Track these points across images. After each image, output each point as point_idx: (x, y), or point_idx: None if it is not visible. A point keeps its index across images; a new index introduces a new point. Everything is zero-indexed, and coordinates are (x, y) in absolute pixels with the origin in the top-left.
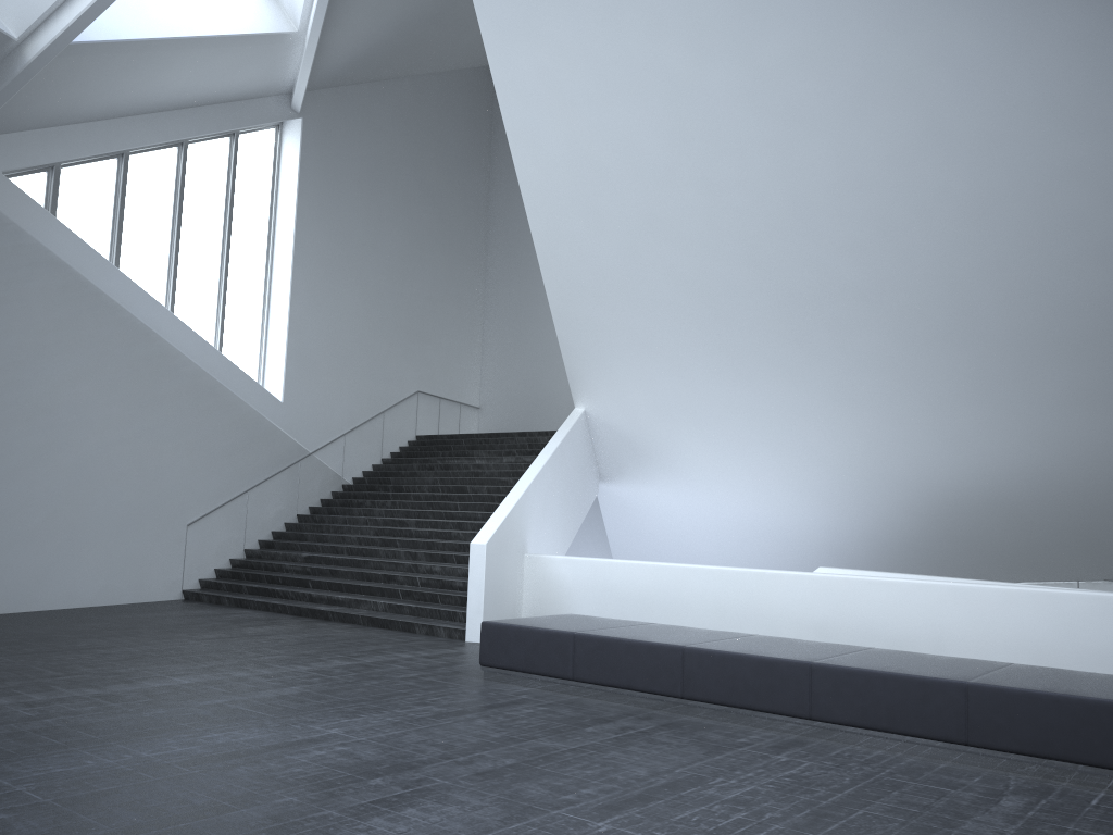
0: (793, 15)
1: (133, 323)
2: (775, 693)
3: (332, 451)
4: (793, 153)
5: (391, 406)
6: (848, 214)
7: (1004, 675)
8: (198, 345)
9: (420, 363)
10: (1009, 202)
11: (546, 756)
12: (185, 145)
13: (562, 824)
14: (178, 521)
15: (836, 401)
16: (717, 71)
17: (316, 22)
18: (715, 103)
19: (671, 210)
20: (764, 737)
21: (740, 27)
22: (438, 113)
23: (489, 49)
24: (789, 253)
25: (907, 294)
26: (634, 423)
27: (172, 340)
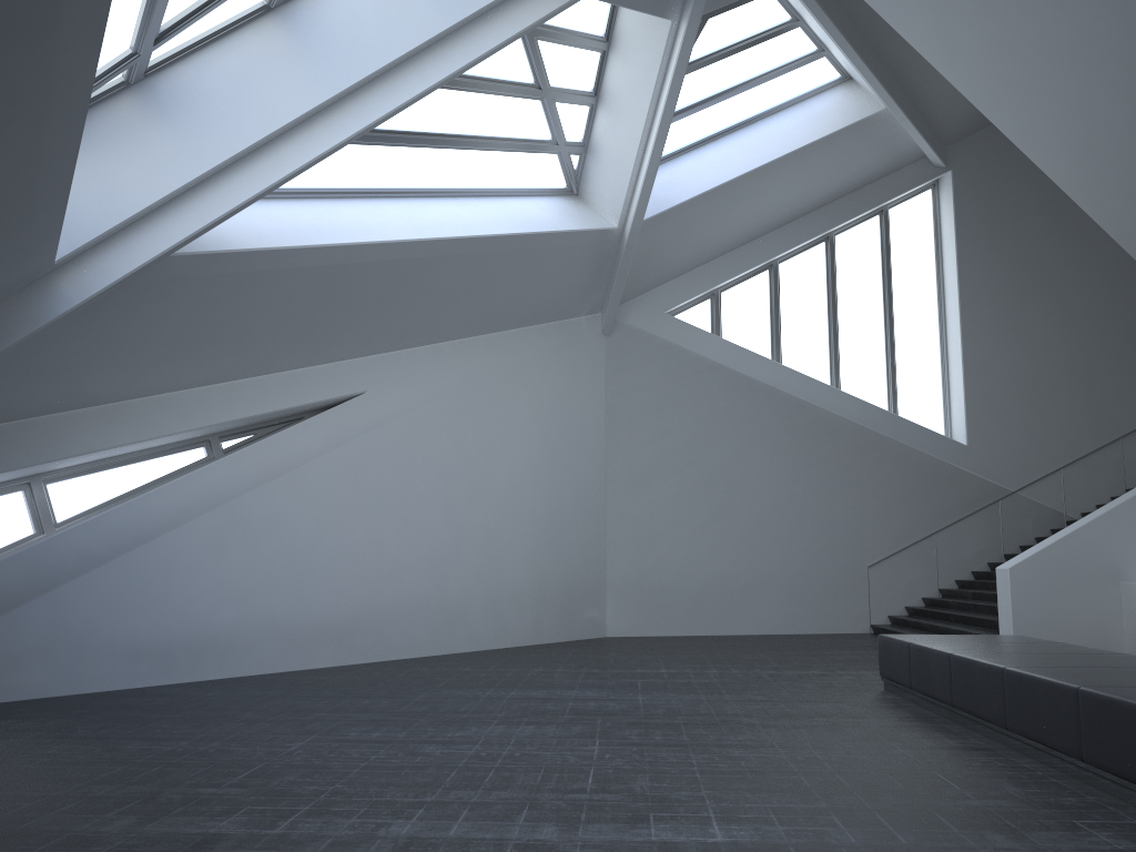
0: None
1: (788, 400)
2: (990, 700)
3: (1044, 487)
4: None
5: (1132, 430)
6: None
7: None
8: (857, 406)
9: None
10: None
11: (714, 723)
12: (830, 238)
13: (576, 743)
14: (857, 563)
15: None
16: (1090, 15)
17: (883, 97)
18: (1115, 44)
19: None
20: (957, 742)
21: None
22: None
23: (947, 77)
24: None
25: None
26: None
27: (829, 407)
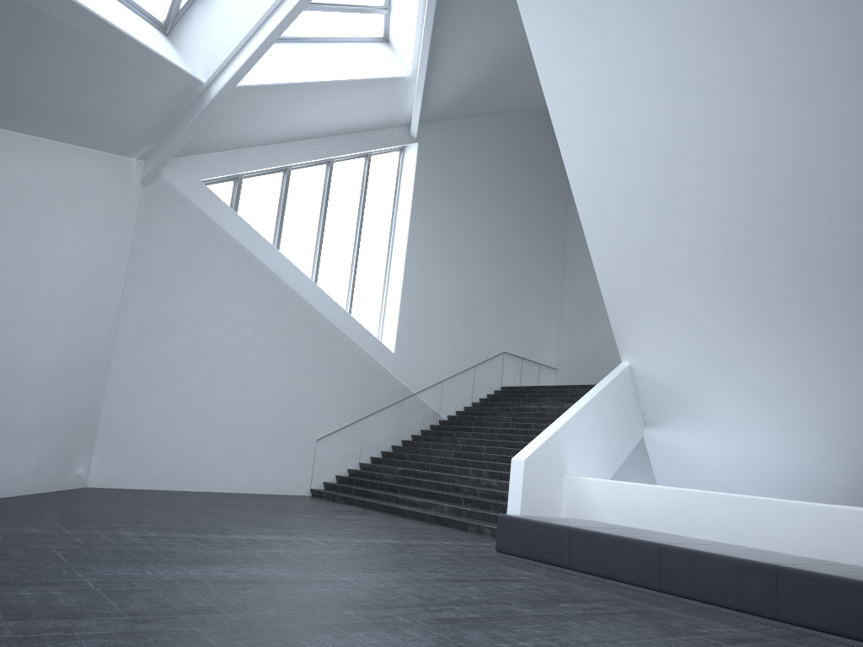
0: (785, 3)
1: (284, 288)
2: (742, 592)
3: (431, 393)
4: (794, 126)
5: (481, 362)
6: (848, 177)
7: None
8: (331, 306)
9: (506, 330)
10: None
11: (508, 616)
12: (331, 163)
13: None
14: (310, 436)
15: (850, 353)
16: (721, 61)
17: (422, 66)
18: (721, 89)
19: (690, 186)
20: (727, 631)
21: (738, 20)
22: (527, 139)
23: (539, 67)
24: (796, 217)
25: None
26: (670, 375)
27: (312, 302)
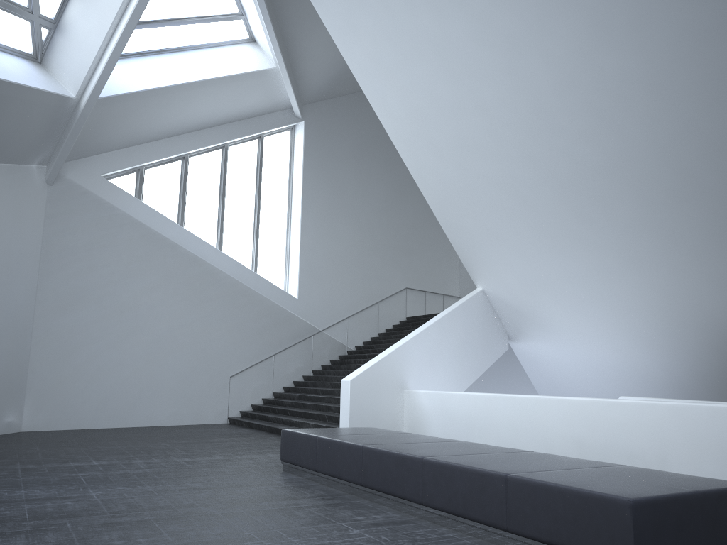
0: None
1: (187, 255)
2: (405, 482)
3: (337, 329)
4: (520, 71)
5: (384, 298)
6: (572, 110)
7: (570, 472)
8: (233, 265)
9: (406, 269)
10: (674, 71)
11: (182, 517)
12: (225, 147)
13: None
14: (223, 374)
15: (626, 262)
16: (454, 23)
17: (278, 58)
18: (462, 47)
19: (470, 133)
20: (383, 517)
21: None
22: None
23: (340, 48)
24: (549, 149)
25: (636, 165)
26: (512, 295)
27: (215, 264)
